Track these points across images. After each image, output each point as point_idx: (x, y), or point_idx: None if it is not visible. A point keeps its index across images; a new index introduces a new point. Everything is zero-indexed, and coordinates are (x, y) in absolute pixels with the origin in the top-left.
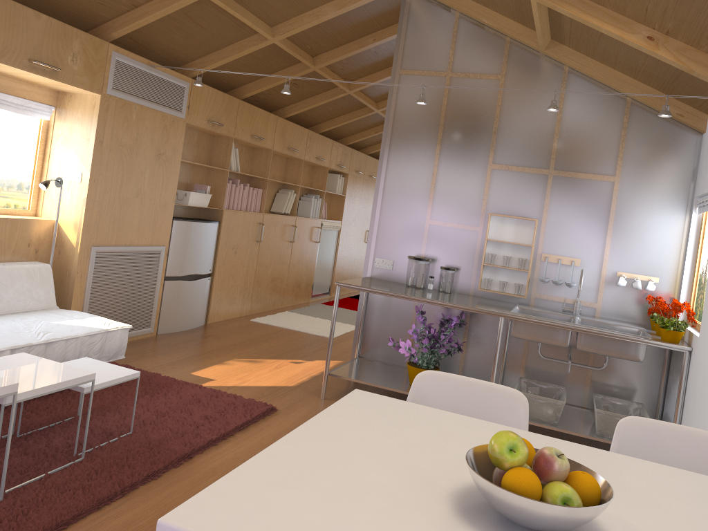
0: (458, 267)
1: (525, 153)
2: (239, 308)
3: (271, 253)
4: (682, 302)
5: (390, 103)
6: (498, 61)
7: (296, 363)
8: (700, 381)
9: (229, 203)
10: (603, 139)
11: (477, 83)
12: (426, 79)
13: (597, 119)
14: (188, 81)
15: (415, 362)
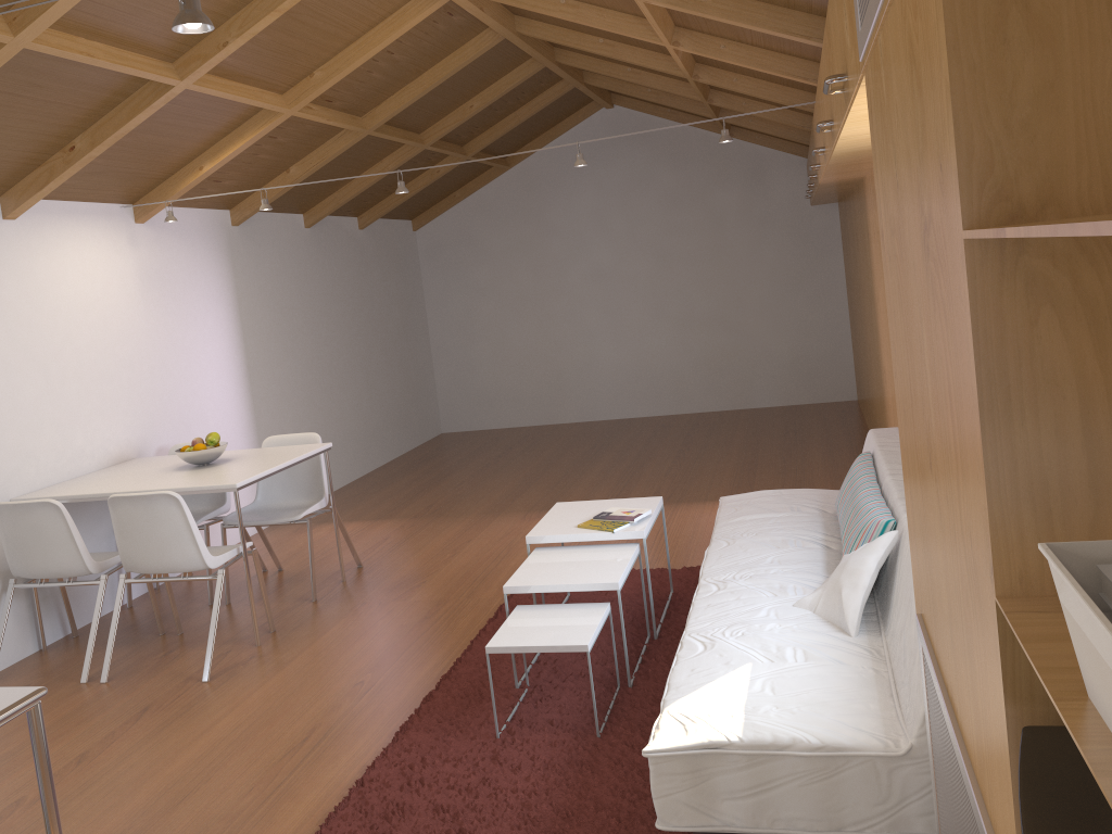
0: None
1: None
2: None
3: None
4: None
5: None
6: None
7: None
8: None
9: None
10: None
11: None
12: None
13: None
14: None
15: None
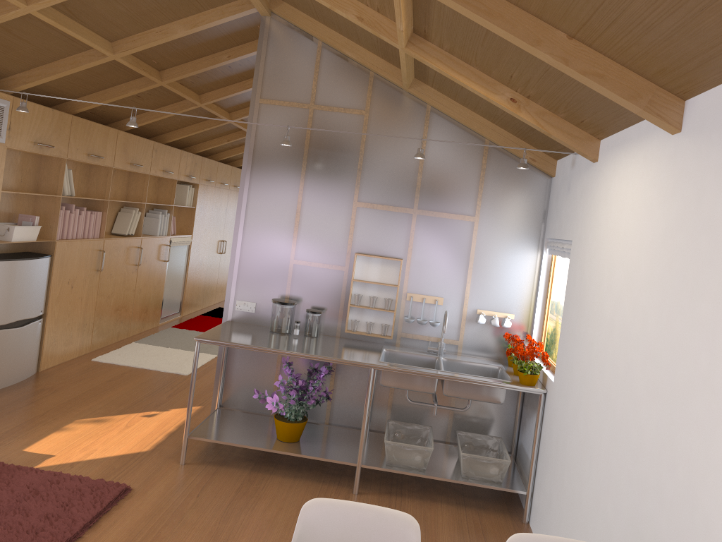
0: (324, 308)
1: (389, 191)
2: (78, 347)
3: (114, 281)
4: (535, 337)
5: (250, 134)
6: (362, 96)
7: (149, 416)
8: (556, 427)
9: (63, 232)
10: (464, 179)
11: (341, 117)
12: (289, 110)
13: (458, 159)
14: (8, 99)
15: (283, 414)
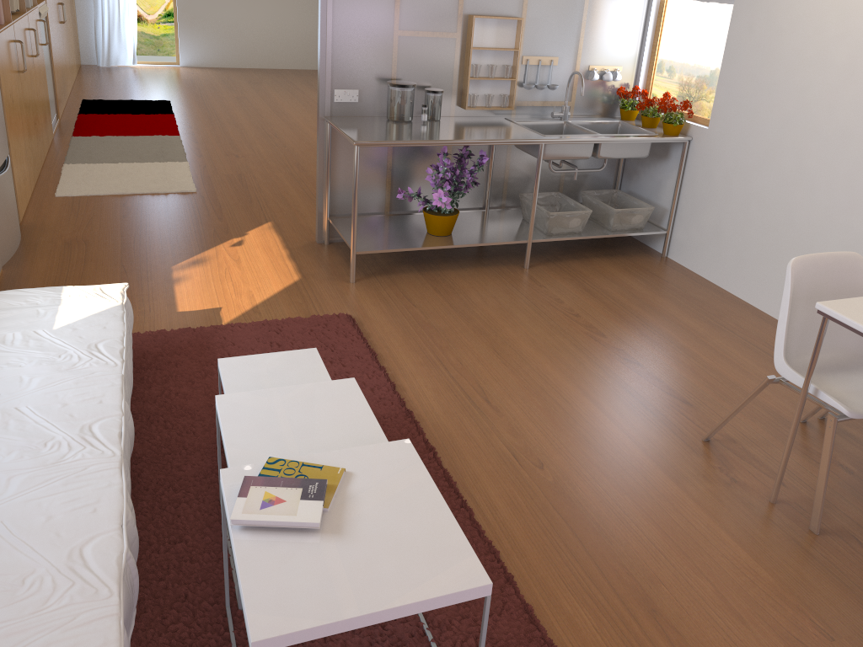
0: (437, 85)
1: None
2: (29, 183)
3: (27, 84)
4: (640, 87)
5: None
6: None
7: (239, 245)
8: (723, 169)
9: None
10: None
11: None
12: None
13: None
14: None
15: (433, 209)
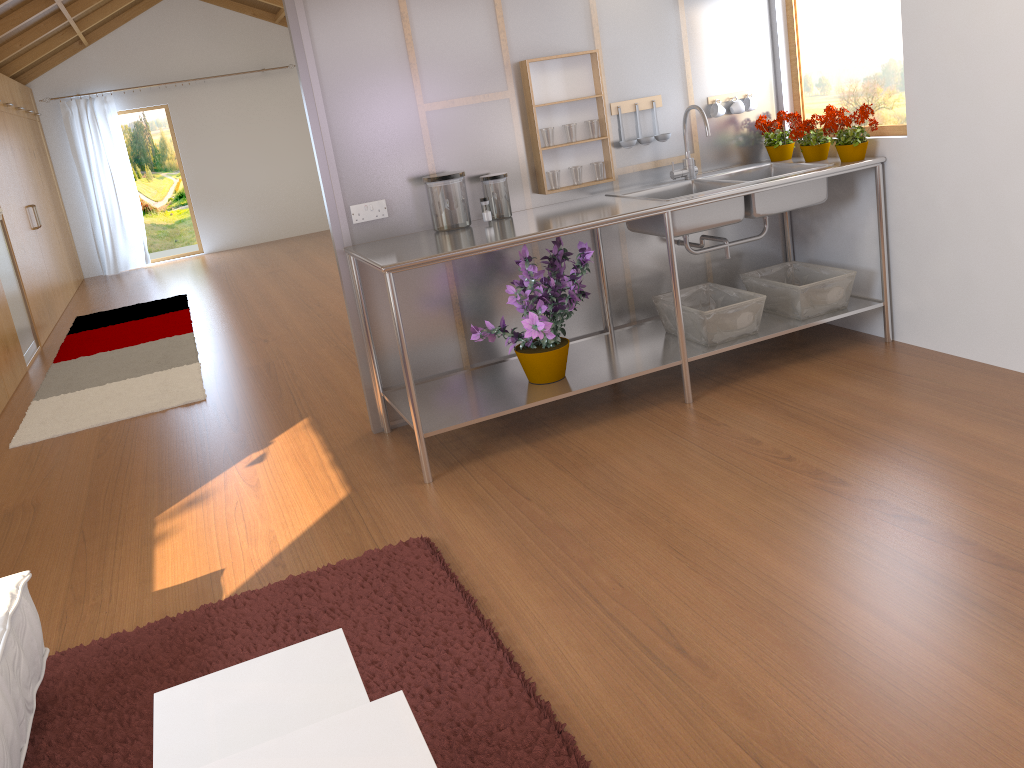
0: (497, 170)
1: None
2: None
3: None
4: (787, 113)
5: None
6: None
7: (260, 461)
8: (949, 188)
9: None
10: None
11: None
12: None
13: None
14: None
15: (529, 346)
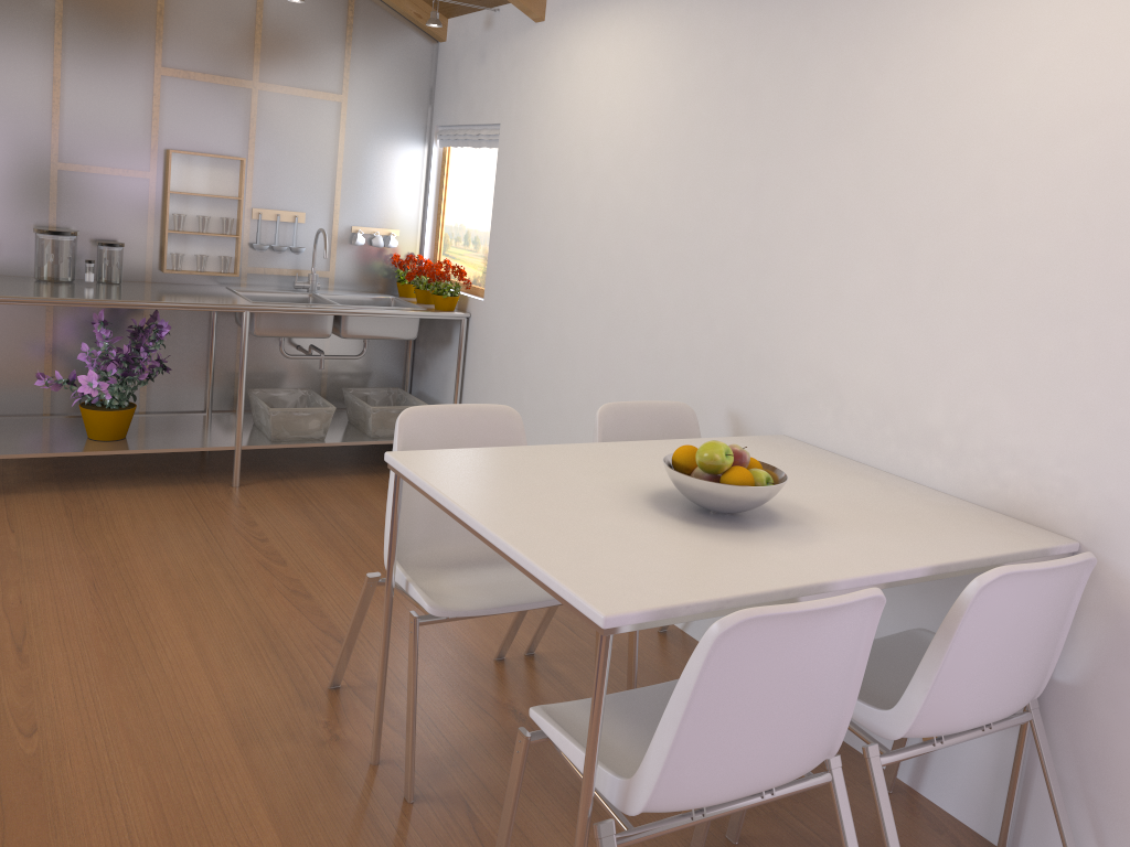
0: (122, 239)
1: (214, 52)
2: None
3: None
4: (427, 258)
5: None
6: None
7: None
8: (498, 350)
9: None
10: (325, 39)
11: None
12: None
13: (314, 8)
14: None
15: (95, 403)
